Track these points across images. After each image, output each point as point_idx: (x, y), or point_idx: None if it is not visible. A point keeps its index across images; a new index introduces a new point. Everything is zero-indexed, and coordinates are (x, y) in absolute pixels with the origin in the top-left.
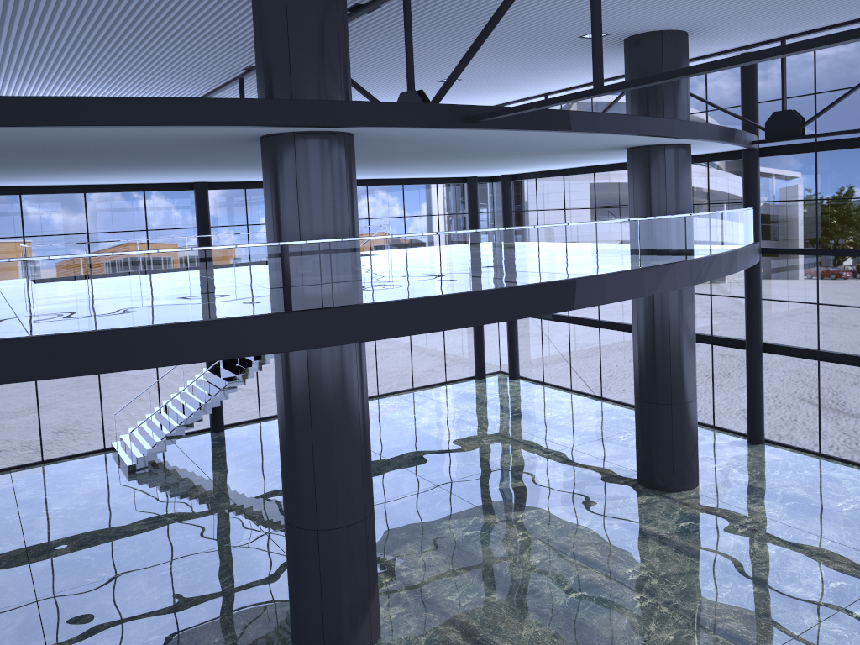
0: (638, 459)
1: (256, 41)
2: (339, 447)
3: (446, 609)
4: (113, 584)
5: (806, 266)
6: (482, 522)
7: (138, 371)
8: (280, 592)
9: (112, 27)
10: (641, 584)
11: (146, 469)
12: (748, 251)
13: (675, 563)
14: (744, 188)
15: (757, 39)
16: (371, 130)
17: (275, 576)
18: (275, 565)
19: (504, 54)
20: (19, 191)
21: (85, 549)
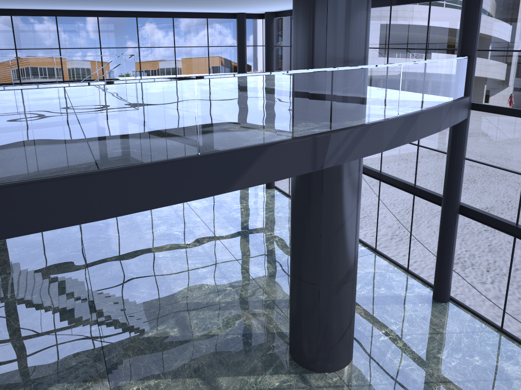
0: (289, 328)
1: None
2: None
3: None
4: None
5: None
6: None
7: None
8: None
9: None
10: None
11: None
12: (442, 112)
13: None
14: (460, 33)
15: None
16: None
17: None
18: None
19: None
20: None
21: None
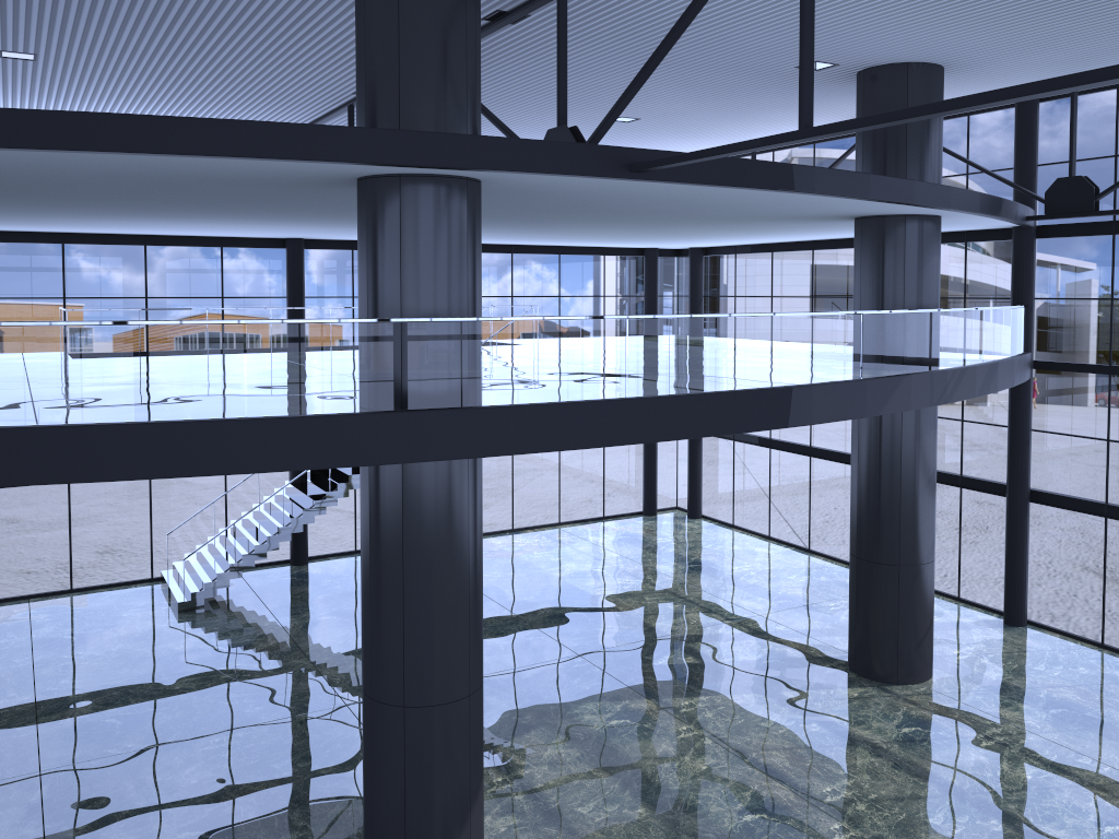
0: (851, 637)
1: (358, 53)
2: (439, 597)
3: (574, 824)
4: (141, 759)
5: (1100, 390)
6: (634, 709)
7: (214, 480)
8: (357, 785)
9: (182, 30)
10: (842, 808)
11: (202, 608)
12: (1014, 364)
13: (892, 784)
14: (1013, 279)
15: (1038, 79)
16: (503, 176)
17: (353, 763)
18: (354, 748)
19: (696, 86)
20: (62, 239)
21: (110, 710)
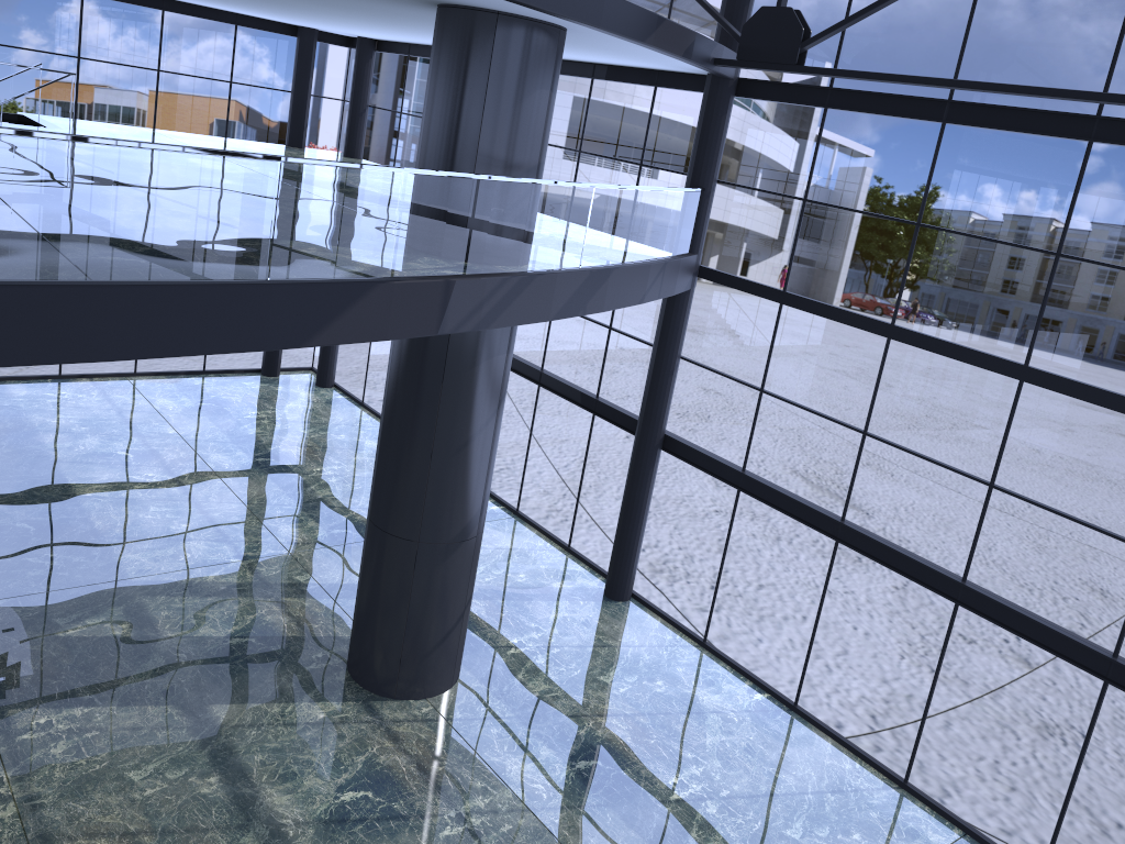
0: (352, 623)
1: None
2: None
3: None
4: None
5: (870, 281)
6: None
7: None
8: None
9: None
10: None
11: None
12: (650, 272)
13: None
14: (694, 149)
15: None
16: None
17: None
18: None
19: None
20: None
21: None
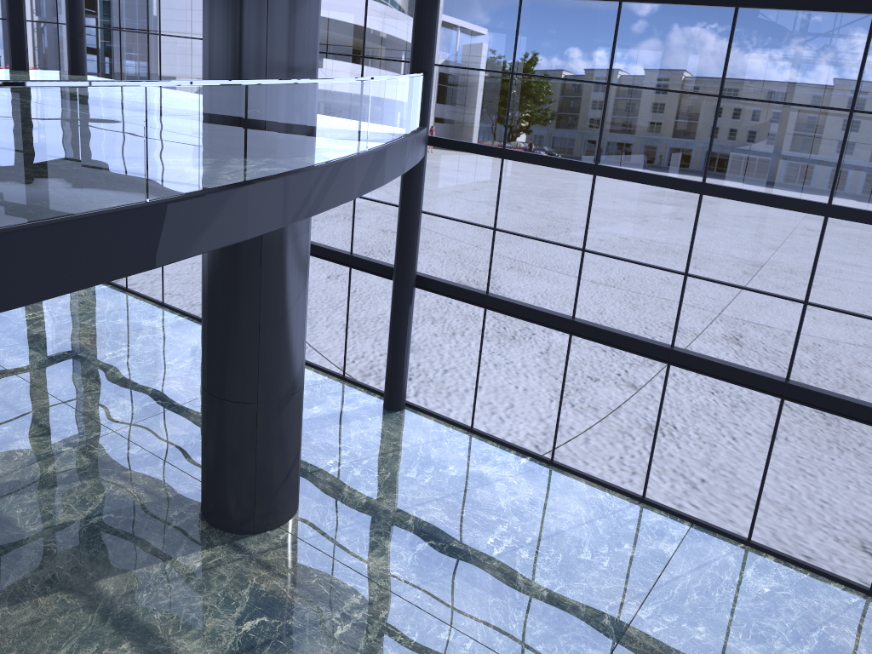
0: (203, 481)
1: None
2: None
3: None
4: None
5: (479, 130)
6: None
7: None
8: None
9: None
10: None
11: None
12: (407, 146)
13: None
14: (414, 40)
15: None
16: None
17: None
18: None
19: None
20: None
21: None
